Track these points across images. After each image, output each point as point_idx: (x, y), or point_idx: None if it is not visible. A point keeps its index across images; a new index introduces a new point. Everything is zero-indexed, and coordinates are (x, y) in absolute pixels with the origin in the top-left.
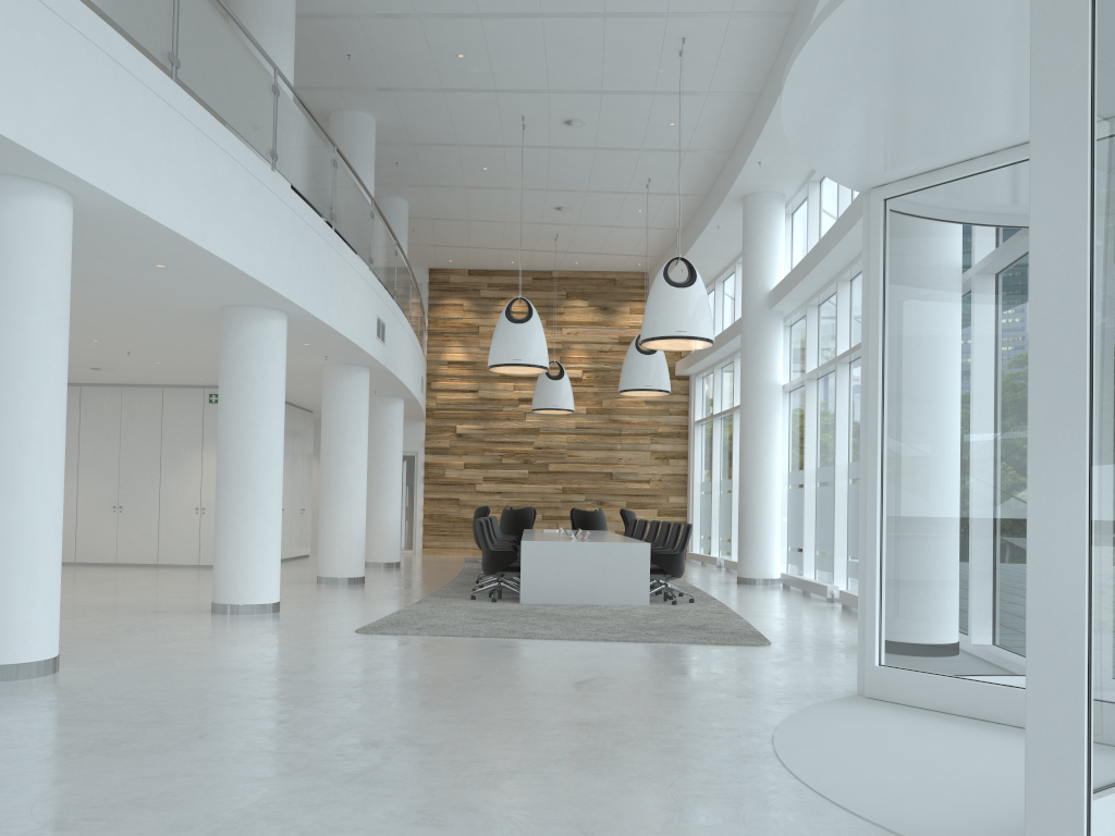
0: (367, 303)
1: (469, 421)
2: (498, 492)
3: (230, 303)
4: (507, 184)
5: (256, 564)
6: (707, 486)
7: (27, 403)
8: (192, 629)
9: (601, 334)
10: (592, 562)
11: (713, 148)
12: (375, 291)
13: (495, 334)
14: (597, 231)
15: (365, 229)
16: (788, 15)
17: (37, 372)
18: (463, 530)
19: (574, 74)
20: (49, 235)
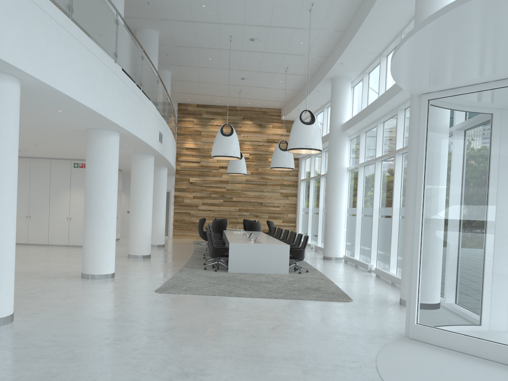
0: (155, 125)
1: (196, 176)
2: (208, 210)
3: (92, 127)
4: (219, 66)
5: (104, 255)
6: (306, 209)
7: None
8: (74, 290)
9: (258, 137)
10: (262, 253)
11: (319, 55)
12: (158, 119)
13: (215, 141)
14: (259, 89)
15: (154, 88)
16: None
17: (3, 172)
18: (192, 227)
19: (257, 17)
20: (9, 101)
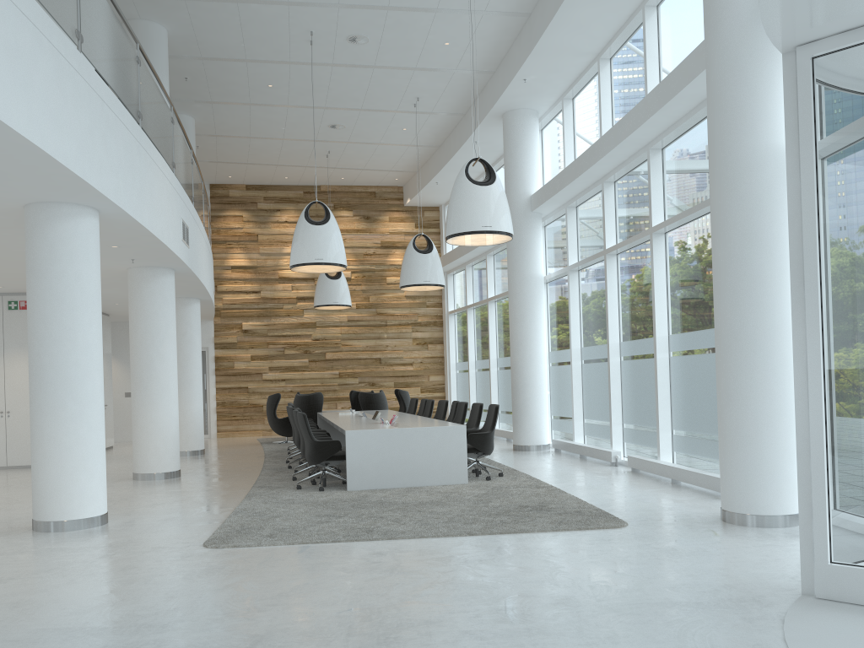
0: (173, 205)
1: (254, 319)
2: (282, 379)
3: (35, 199)
4: (289, 102)
5: (81, 476)
6: (462, 365)
7: None
8: (15, 560)
9: (366, 240)
10: (414, 446)
11: (479, 69)
12: (179, 195)
13: (296, 236)
14: (364, 148)
15: (167, 133)
16: None
17: None
18: (253, 414)
19: None
20: None
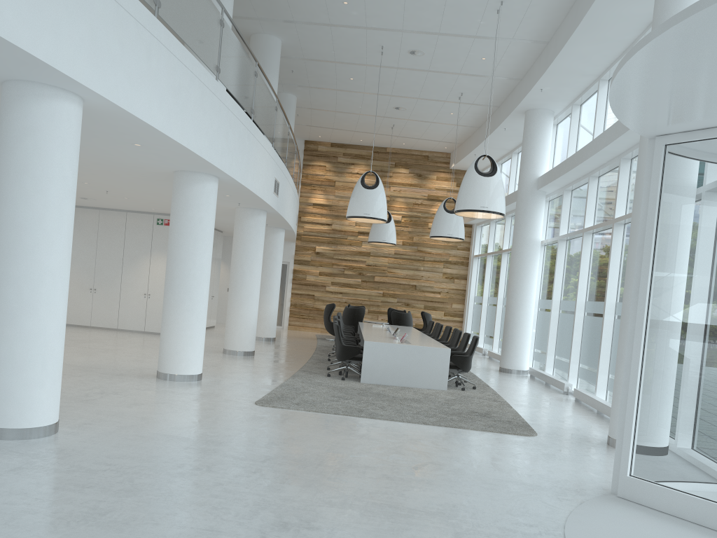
0: (269, 169)
1: (324, 244)
2: (340, 292)
3: (181, 169)
4: (365, 90)
5: (188, 348)
6: (478, 299)
7: (45, 247)
8: (145, 394)
9: (416, 192)
10: (411, 358)
11: (509, 76)
12: (274, 161)
13: (353, 195)
14: (420, 124)
15: (271, 118)
16: None
17: (53, 226)
18: (315, 316)
19: (422, 20)
20: (66, 128)
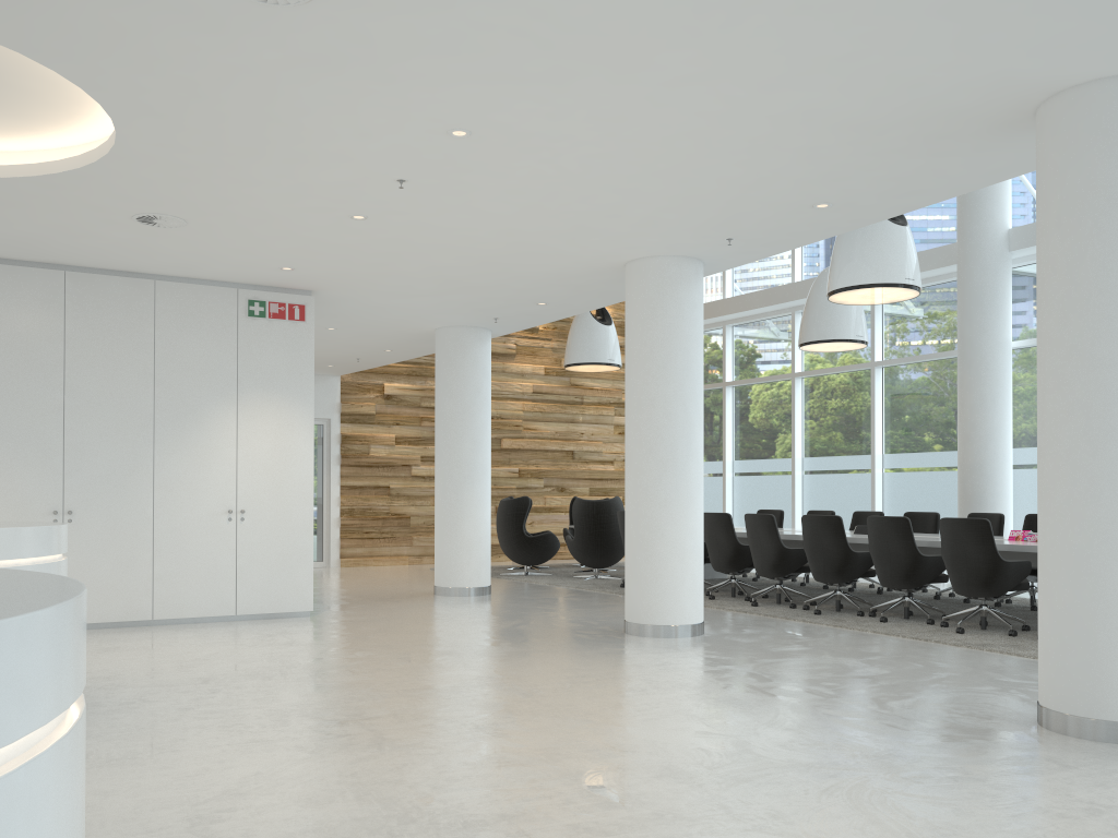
0: None
1: (401, 378)
2: None
3: None
4: None
5: None
6: None
7: None
8: None
9: None
10: None
11: None
12: None
13: (866, 238)
14: None
15: None
16: None
17: None
18: (395, 530)
19: None
20: None
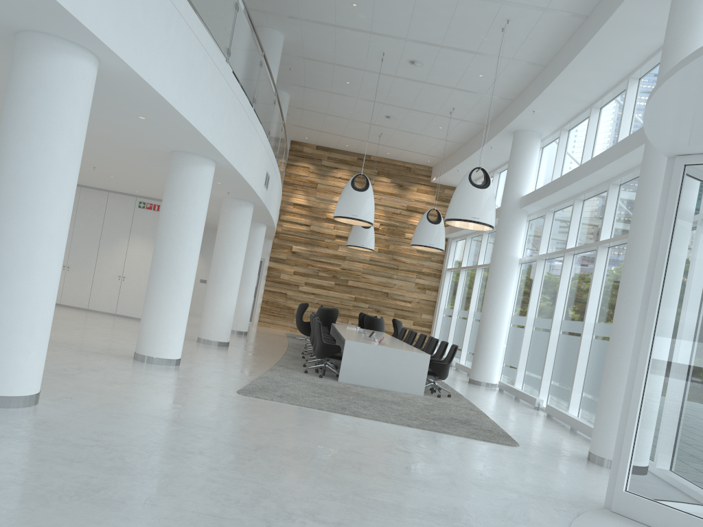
0: (263, 161)
1: (301, 244)
2: (312, 293)
3: (179, 149)
4: (359, 95)
5: (170, 331)
6: (448, 311)
7: (46, 208)
8: (124, 374)
9: (396, 202)
10: (390, 361)
11: (502, 96)
12: (268, 154)
13: (342, 196)
14: (408, 135)
15: (269, 111)
16: (583, 17)
17: (56, 186)
18: (286, 314)
19: (427, 31)
20: (79, 87)
